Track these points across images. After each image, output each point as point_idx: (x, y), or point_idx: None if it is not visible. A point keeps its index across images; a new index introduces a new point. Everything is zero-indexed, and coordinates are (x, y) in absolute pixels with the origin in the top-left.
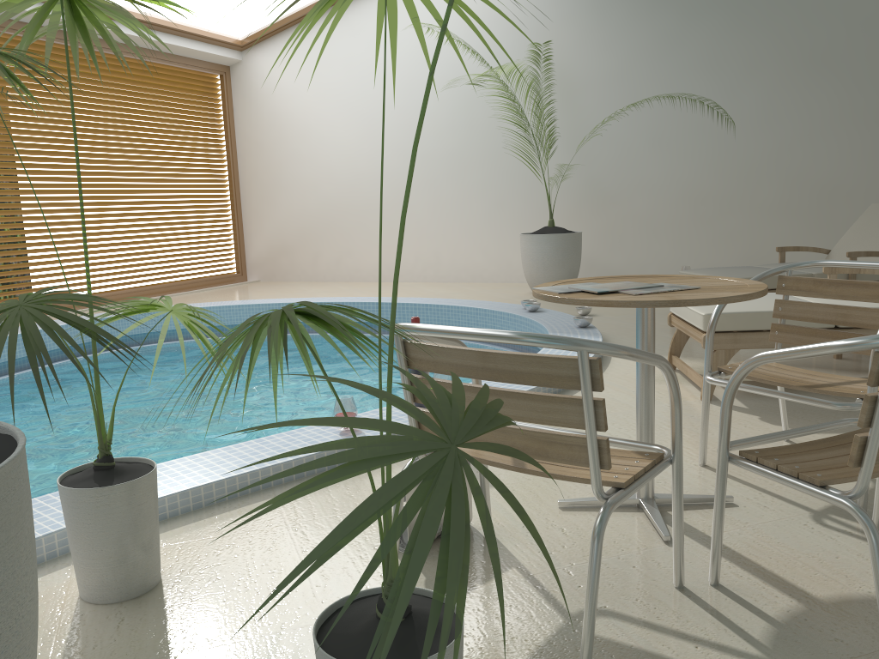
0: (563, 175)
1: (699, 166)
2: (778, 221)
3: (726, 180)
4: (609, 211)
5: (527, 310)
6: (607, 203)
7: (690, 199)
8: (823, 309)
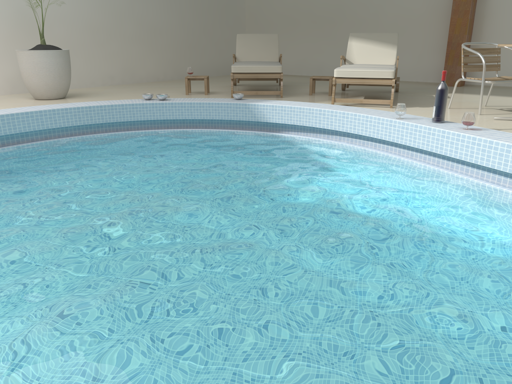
0: (48, 2)
1: (92, 7)
2: (135, 46)
3: (108, 18)
4: (38, 35)
5: (161, 99)
6: (36, 29)
7: (90, 29)
8: (475, 58)
